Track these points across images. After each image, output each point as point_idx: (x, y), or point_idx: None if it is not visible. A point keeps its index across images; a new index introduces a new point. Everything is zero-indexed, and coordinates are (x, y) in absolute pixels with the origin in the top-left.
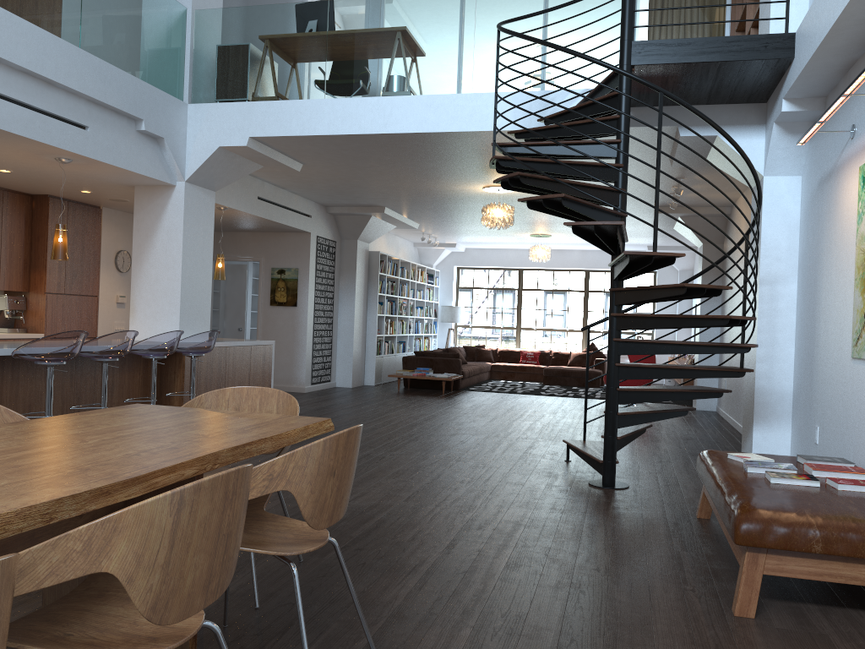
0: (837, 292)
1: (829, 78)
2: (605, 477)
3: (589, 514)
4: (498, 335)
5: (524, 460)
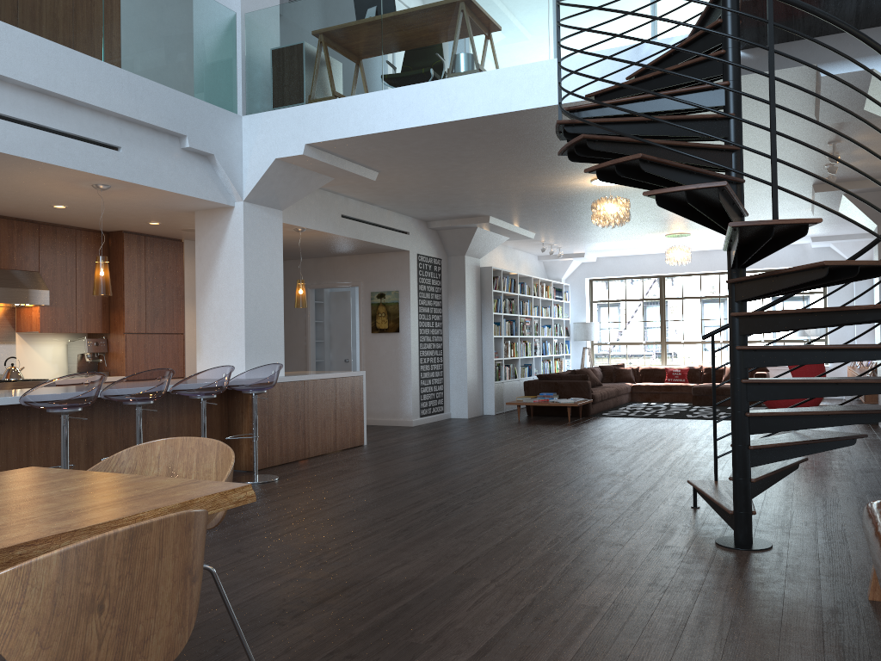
0: None
1: None
2: (737, 533)
3: (703, 593)
4: (641, 352)
5: (636, 507)
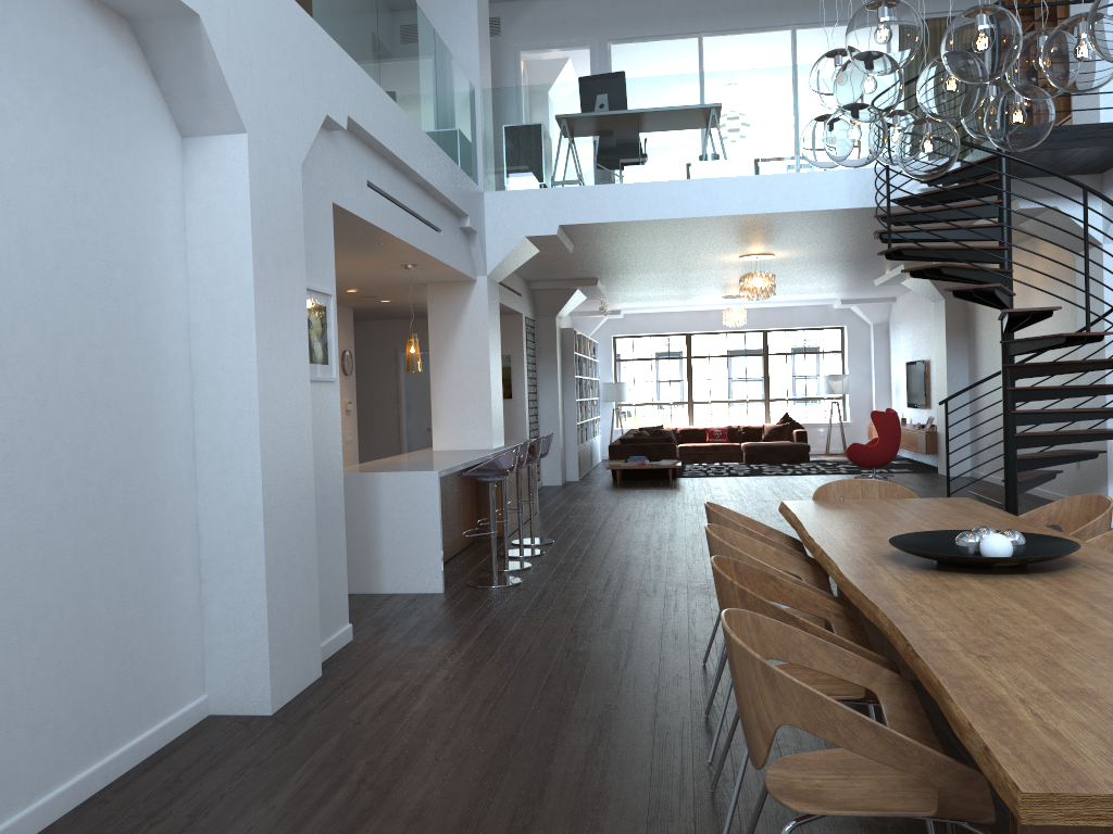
0: None
1: None
2: None
3: None
4: (667, 412)
5: None
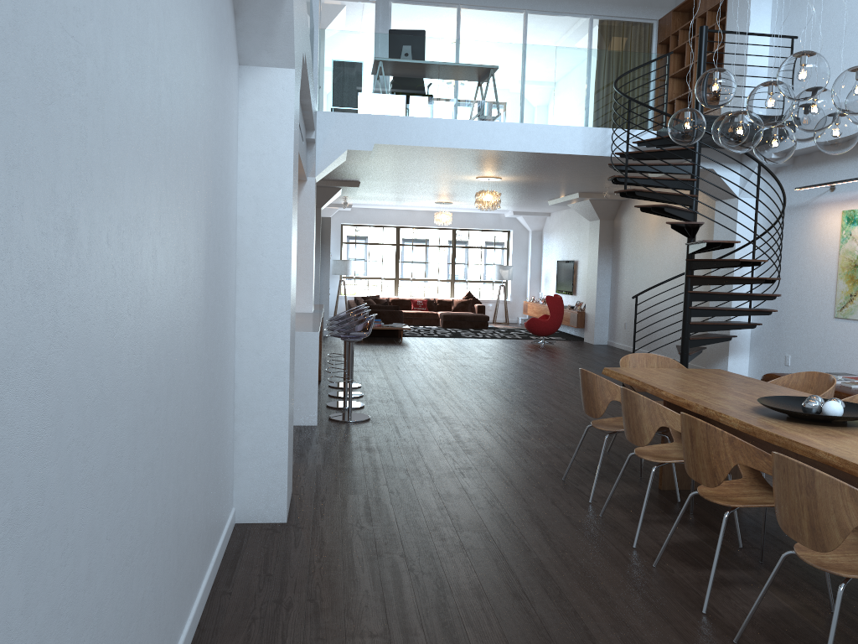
0: (814, 278)
1: (811, 151)
2: None
3: None
4: (379, 285)
5: None
